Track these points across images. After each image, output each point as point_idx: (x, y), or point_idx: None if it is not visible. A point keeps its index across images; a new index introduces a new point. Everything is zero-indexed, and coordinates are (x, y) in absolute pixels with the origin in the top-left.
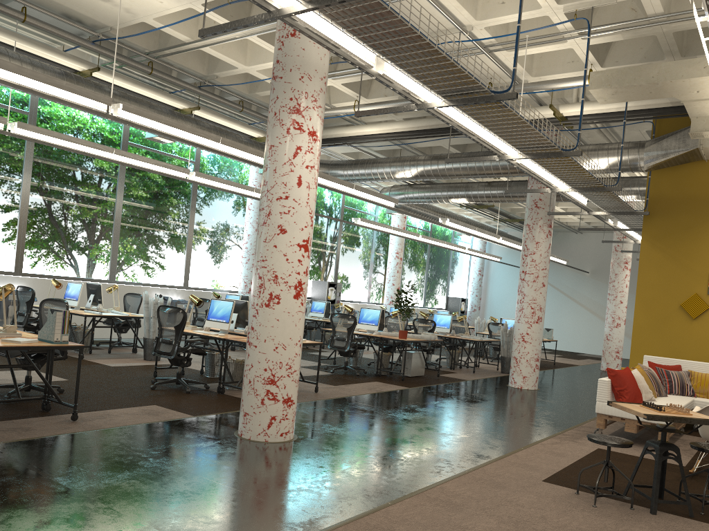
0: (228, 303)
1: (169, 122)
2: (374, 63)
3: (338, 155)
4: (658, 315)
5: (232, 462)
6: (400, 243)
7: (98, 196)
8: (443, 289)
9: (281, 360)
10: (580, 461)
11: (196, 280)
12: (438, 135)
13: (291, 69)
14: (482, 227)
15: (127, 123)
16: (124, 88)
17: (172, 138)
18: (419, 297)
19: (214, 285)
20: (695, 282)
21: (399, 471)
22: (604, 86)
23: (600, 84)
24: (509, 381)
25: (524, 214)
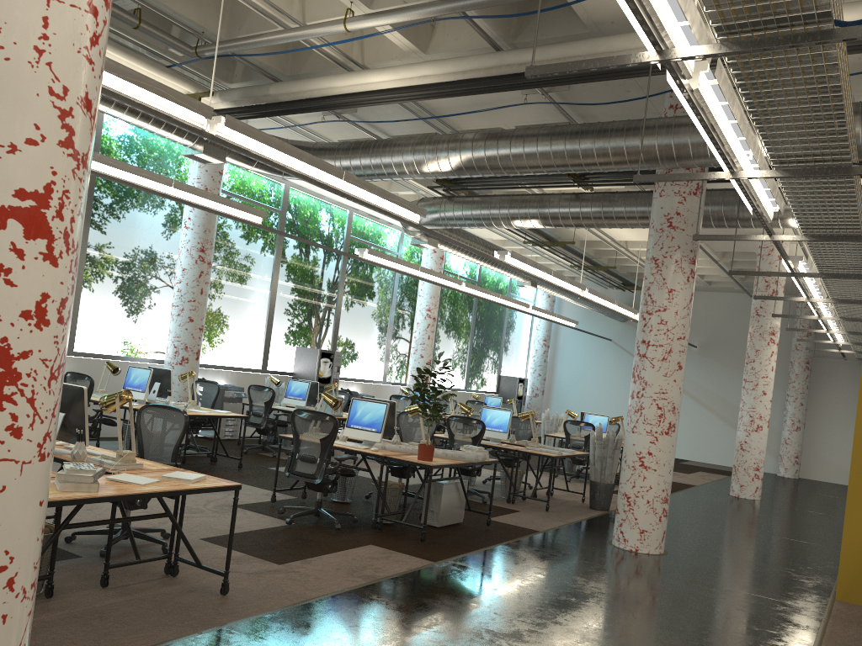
0: None
1: None
2: None
3: None
4: None
5: None
6: (434, 296)
7: None
8: (494, 364)
9: None
10: None
11: (90, 341)
12: (500, 89)
13: None
14: None
15: None
16: None
17: None
18: (459, 375)
19: (125, 349)
20: None
21: None
22: None
23: None
24: (615, 536)
25: (613, 261)
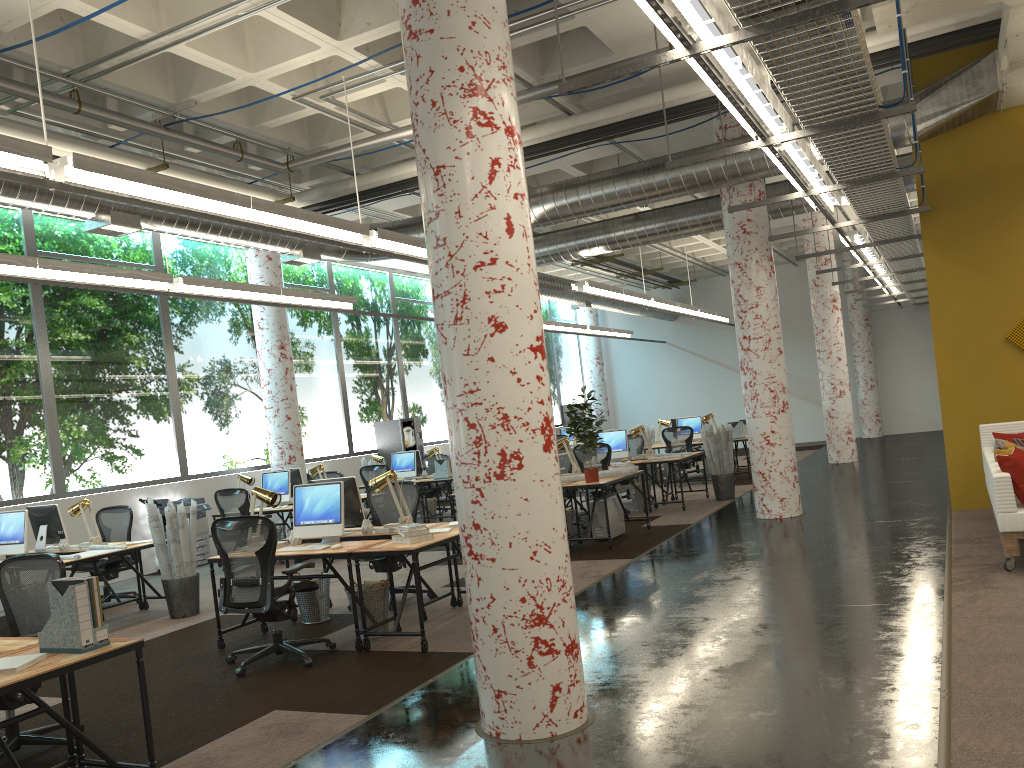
0: (330, 487)
1: (160, 180)
2: None
3: (389, 215)
4: (974, 361)
5: None
6: None
7: (5, 352)
8: (553, 396)
9: (547, 574)
10: None
11: (200, 461)
12: (576, 146)
13: (448, 11)
14: None
15: (87, 193)
16: None
17: (169, 211)
18: None
19: (230, 462)
20: (1021, 299)
21: (848, 732)
22: None
23: None
24: (759, 510)
25: (655, 261)
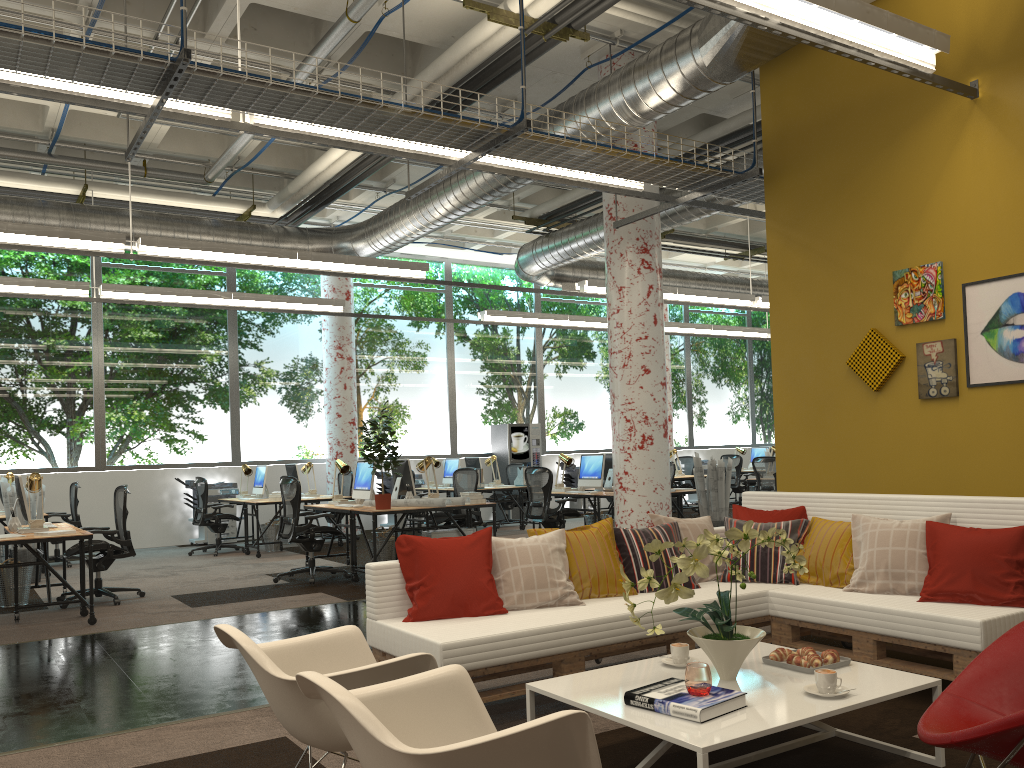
0: None
1: None
2: None
3: None
4: (813, 396)
5: None
6: None
7: (61, 347)
8: None
9: None
10: None
11: (256, 449)
12: None
13: None
14: None
15: None
16: None
17: None
18: (740, 429)
19: (292, 453)
20: (871, 303)
21: None
22: None
23: None
24: None
25: None
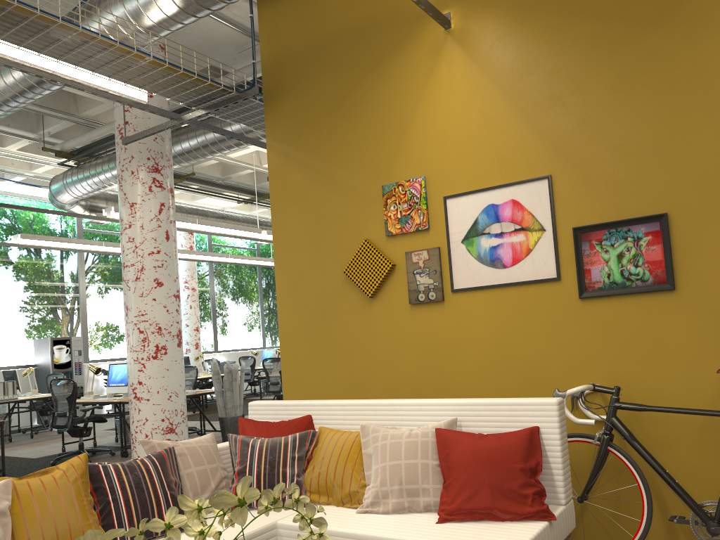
0: None
1: None
2: None
3: None
4: (314, 303)
5: None
6: (188, 268)
7: None
8: None
9: None
10: None
11: None
12: None
13: None
14: None
15: None
16: None
17: None
18: (254, 336)
19: None
20: (364, 216)
21: None
22: None
23: None
24: None
25: None
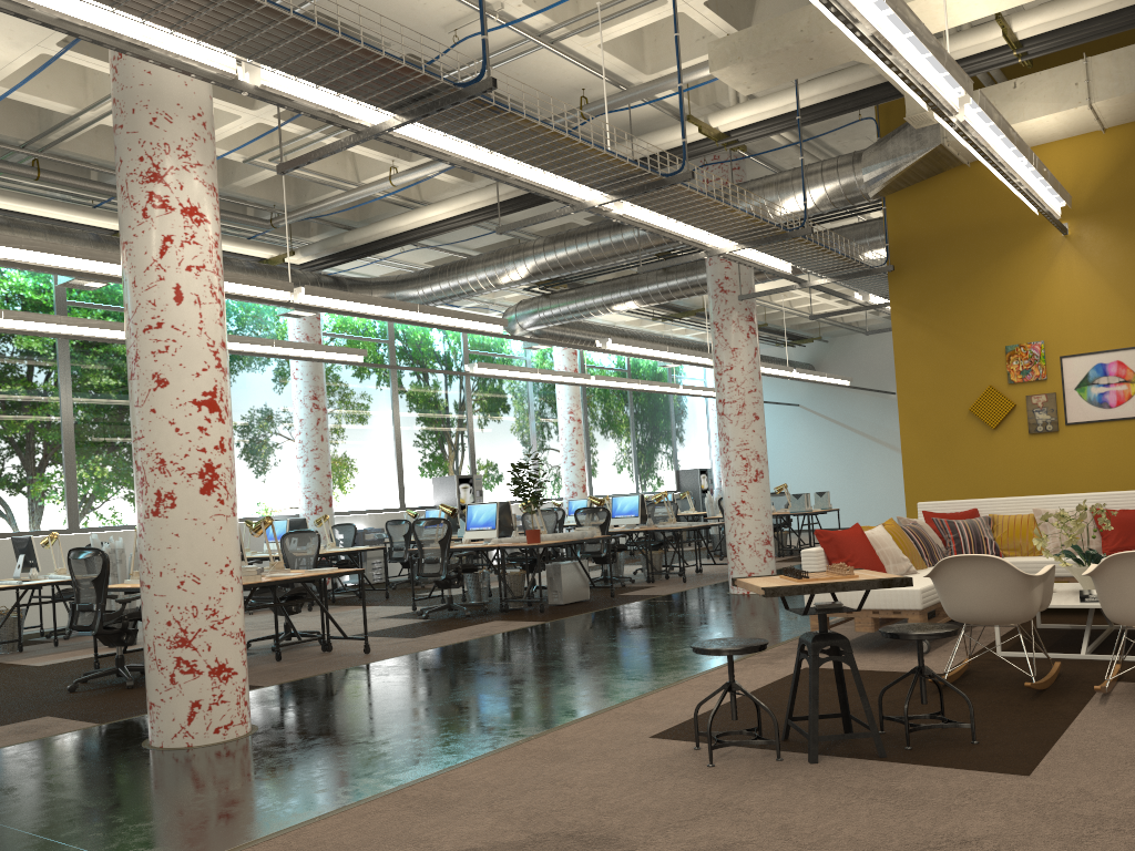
0: None
1: (36, 245)
2: (242, 70)
3: (421, 268)
4: (938, 433)
5: (87, 790)
6: (573, 396)
7: (27, 395)
8: (667, 459)
9: (194, 603)
10: (752, 694)
11: None
12: (541, 202)
13: (133, 109)
14: (701, 348)
15: None
16: (14, 211)
17: (50, 272)
18: (627, 478)
19: (259, 510)
20: (986, 368)
21: (393, 759)
22: (732, 62)
23: (725, 59)
24: (730, 585)
25: (768, 316)
